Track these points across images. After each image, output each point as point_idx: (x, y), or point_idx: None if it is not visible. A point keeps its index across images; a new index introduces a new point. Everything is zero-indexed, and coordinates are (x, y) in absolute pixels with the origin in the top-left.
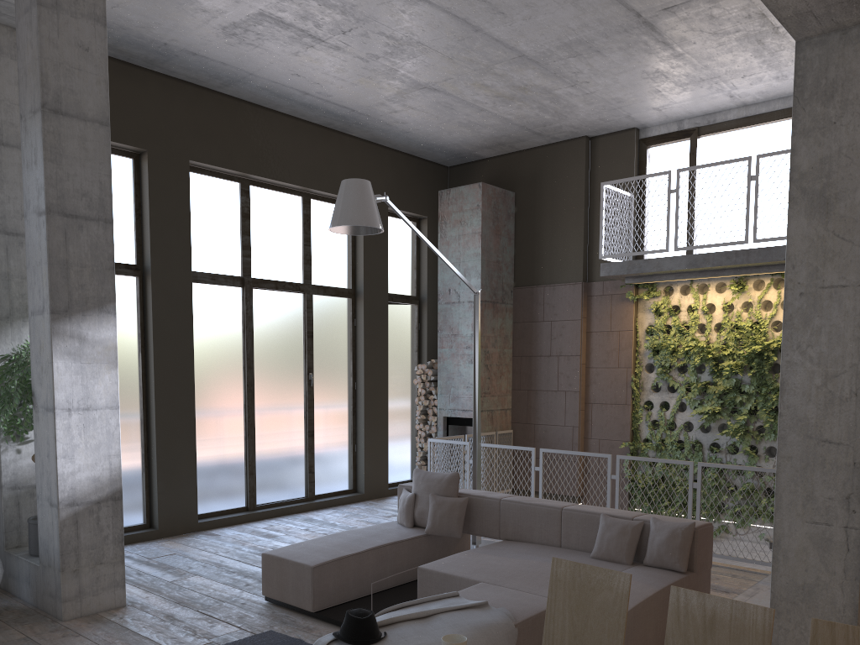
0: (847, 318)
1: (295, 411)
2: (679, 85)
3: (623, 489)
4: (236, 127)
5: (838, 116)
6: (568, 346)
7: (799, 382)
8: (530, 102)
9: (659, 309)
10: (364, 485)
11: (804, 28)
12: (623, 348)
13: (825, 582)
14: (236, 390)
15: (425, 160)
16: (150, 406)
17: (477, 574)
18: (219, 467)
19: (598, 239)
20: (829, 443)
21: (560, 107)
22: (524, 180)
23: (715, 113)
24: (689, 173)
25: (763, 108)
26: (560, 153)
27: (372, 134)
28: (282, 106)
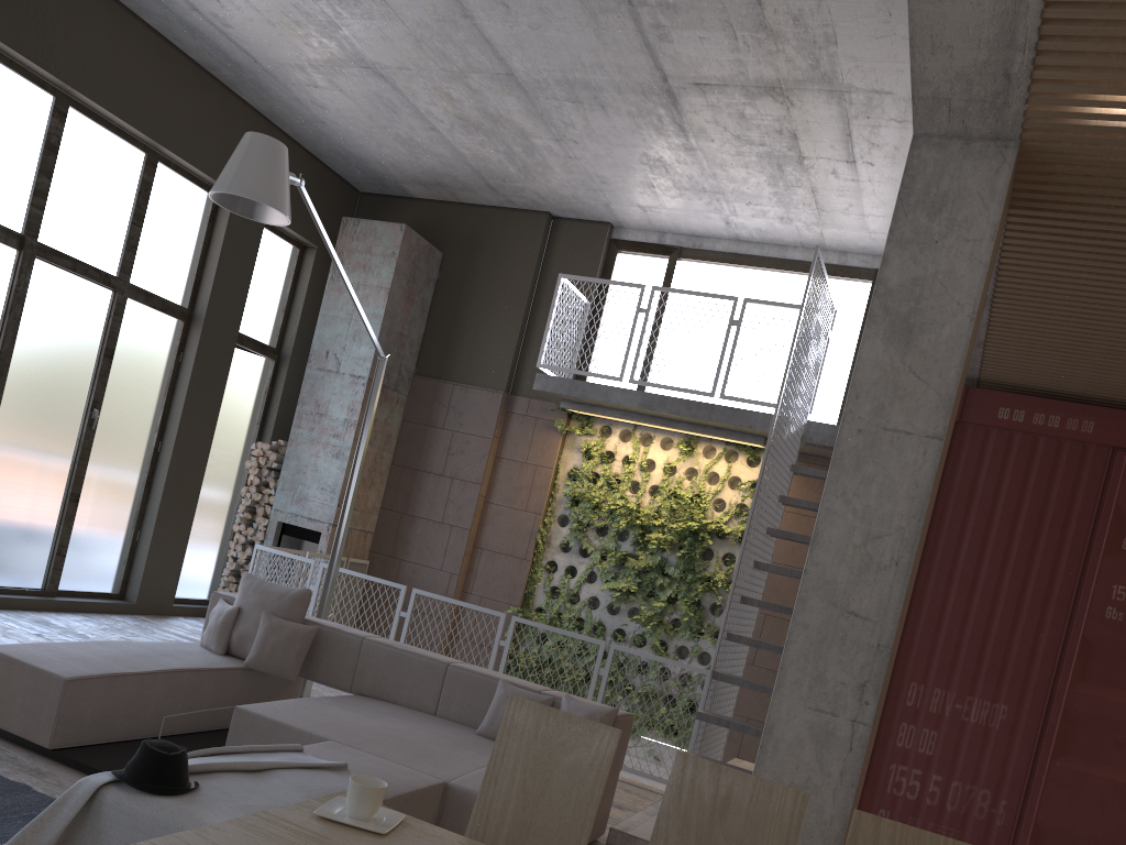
0: (905, 472)
1: (57, 458)
2: (677, 187)
3: (512, 661)
4: (71, 13)
5: (942, 235)
6: (468, 468)
7: (836, 536)
8: (497, 142)
9: (590, 451)
10: (138, 591)
11: (931, 120)
12: (537, 487)
13: (817, 785)
14: None
15: (332, 172)
16: None
17: (324, 729)
18: None
19: (535, 345)
20: (855, 615)
21: (532, 162)
22: (459, 241)
23: (704, 238)
24: (659, 297)
25: (756, 250)
26: (513, 223)
27: (271, 107)
28: (151, 13)
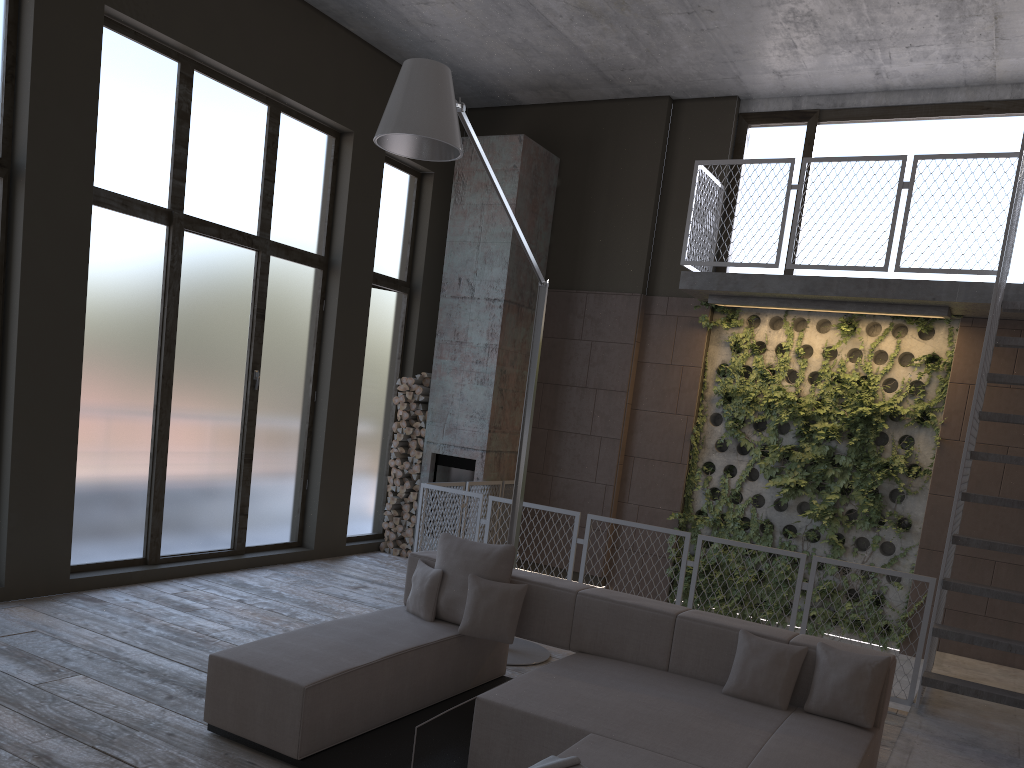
0: None
1: (228, 423)
2: (824, 42)
3: (702, 581)
4: None
5: None
6: (611, 377)
7: None
8: (620, 28)
9: (738, 344)
10: (314, 537)
11: None
12: (686, 389)
13: None
14: (144, 381)
15: None
16: (6, 392)
17: (576, 716)
18: (108, 496)
19: (668, 240)
20: None
21: (657, 44)
22: (575, 143)
23: (846, 95)
24: (800, 169)
25: (909, 99)
26: (631, 114)
27: (379, 35)
28: None
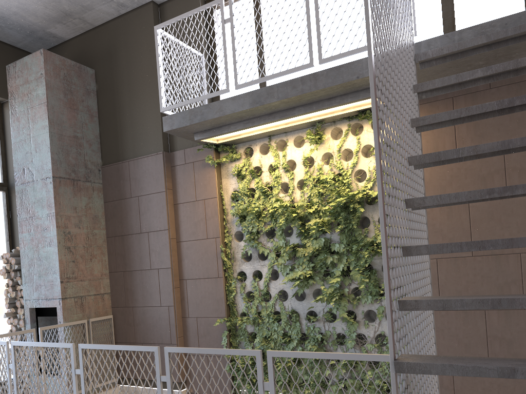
0: None
1: None
2: None
3: None
4: None
5: None
6: (156, 221)
7: None
8: None
9: (242, 173)
10: None
11: None
12: (210, 217)
13: None
14: None
15: (1, 42)
16: None
17: None
18: None
19: None
20: None
21: None
22: (102, 55)
23: None
24: (255, 26)
25: None
26: (131, 22)
27: None
28: None
